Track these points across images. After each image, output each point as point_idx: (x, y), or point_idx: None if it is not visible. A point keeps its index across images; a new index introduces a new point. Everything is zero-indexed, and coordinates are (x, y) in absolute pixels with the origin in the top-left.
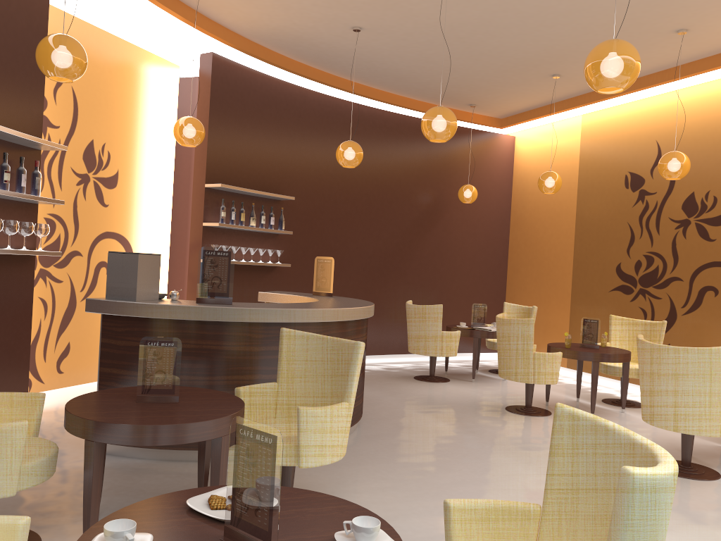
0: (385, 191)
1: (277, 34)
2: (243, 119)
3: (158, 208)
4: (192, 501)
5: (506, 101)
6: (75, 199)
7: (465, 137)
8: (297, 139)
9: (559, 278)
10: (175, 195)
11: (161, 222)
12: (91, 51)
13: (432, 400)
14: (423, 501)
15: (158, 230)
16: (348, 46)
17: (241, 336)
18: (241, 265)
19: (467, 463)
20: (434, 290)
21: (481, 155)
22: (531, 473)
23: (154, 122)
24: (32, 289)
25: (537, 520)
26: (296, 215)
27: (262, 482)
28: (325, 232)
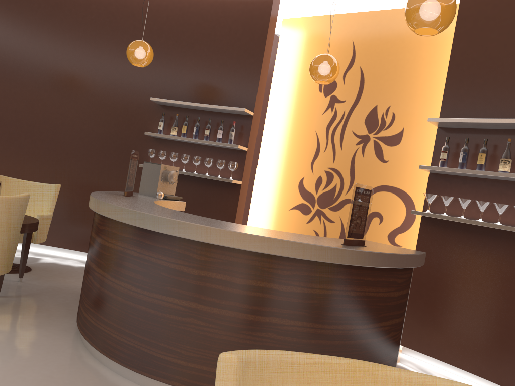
0: None
1: None
2: None
3: None
4: None
5: None
6: (353, 156)
7: None
8: None
9: None
10: None
11: None
12: (382, 32)
13: None
14: None
15: None
16: None
17: None
18: (495, 230)
19: None
20: None
21: None
22: None
23: None
24: (236, 206)
25: None
26: None
27: None
28: None
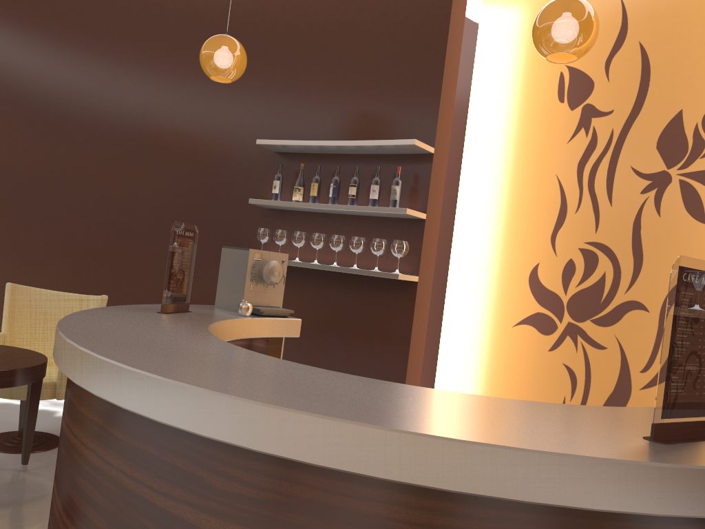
0: None
1: None
2: None
3: None
4: None
5: None
6: (637, 216)
7: None
8: None
9: None
10: None
11: None
12: None
13: None
14: None
15: None
16: None
17: None
18: None
19: None
20: None
21: None
22: None
23: None
24: (410, 323)
25: None
26: None
27: None
28: None
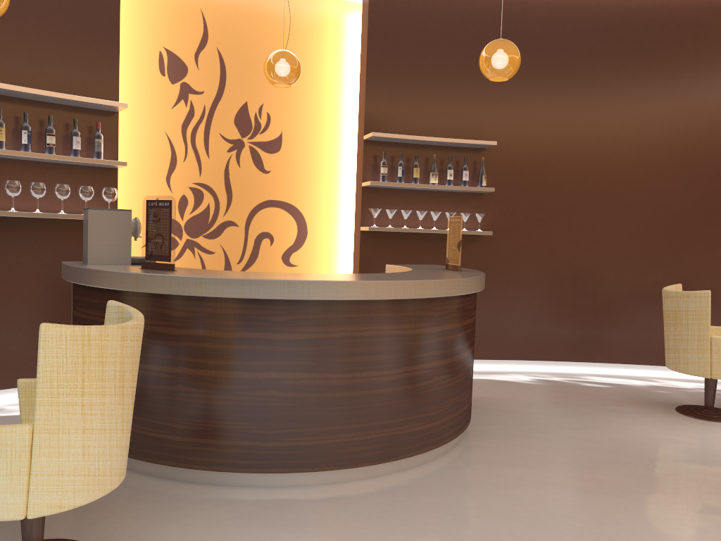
0: (674, 121)
1: None
2: (422, 49)
3: (340, 171)
4: None
5: None
6: (226, 167)
7: None
8: None
9: None
10: None
11: (345, 187)
12: (240, 7)
13: (637, 449)
14: None
15: (341, 197)
16: None
17: (157, 312)
18: (425, 235)
19: None
20: None
21: None
22: None
23: (331, 75)
24: None
25: None
26: (513, 167)
27: None
28: (563, 188)
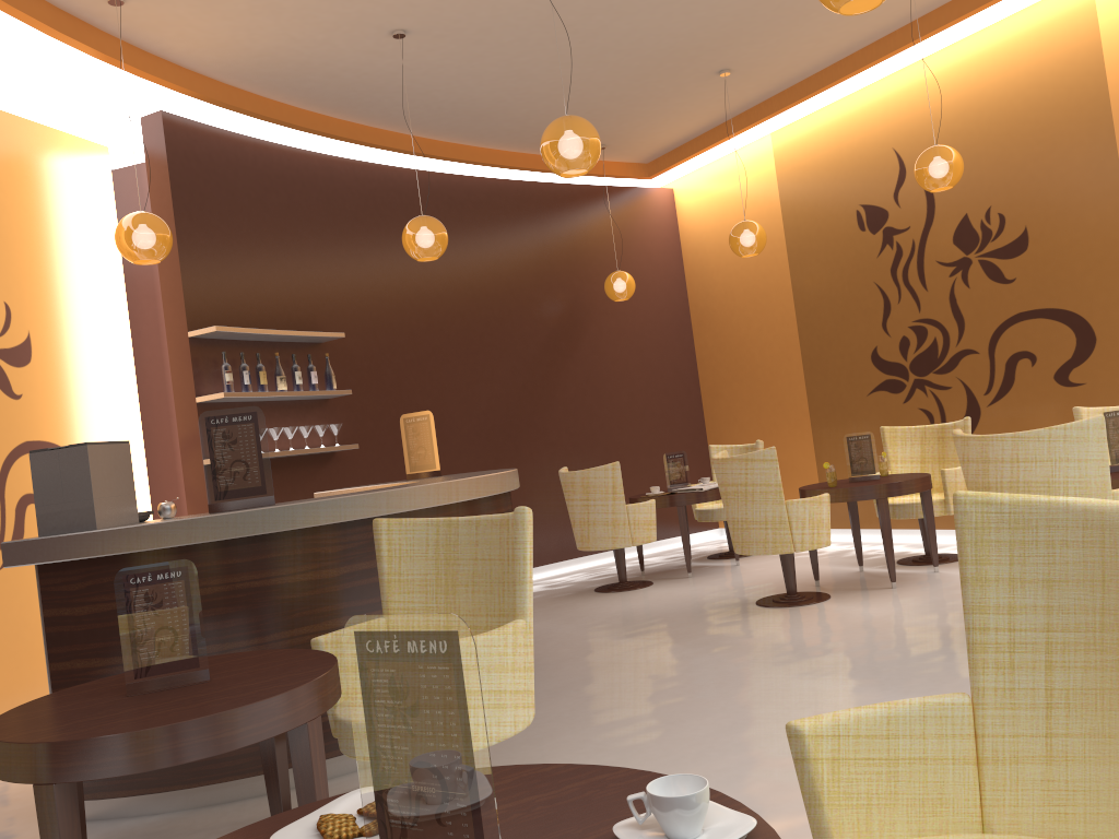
0: (489, 304)
1: (266, 65)
2: (235, 216)
3: (113, 389)
4: (283, 838)
5: (652, 130)
6: None
7: (597, 201)
8: (331, 239)
9: (786, 392)
10: (140, 366)
11: (123, 412)
12: None
13: (636, 616)
14: (681, 770)
15: (119, 427)
16: (389, 69)
17: (302, 555)
18: (276, 460)
19: (729, 695)
20: (596, 449)
21: (627, 225)
22: (840, 688)
23: (80, 245)
24: None
25: (970, 722)
26: (353, 364)
27: (443, 745)
28: (405, 385)
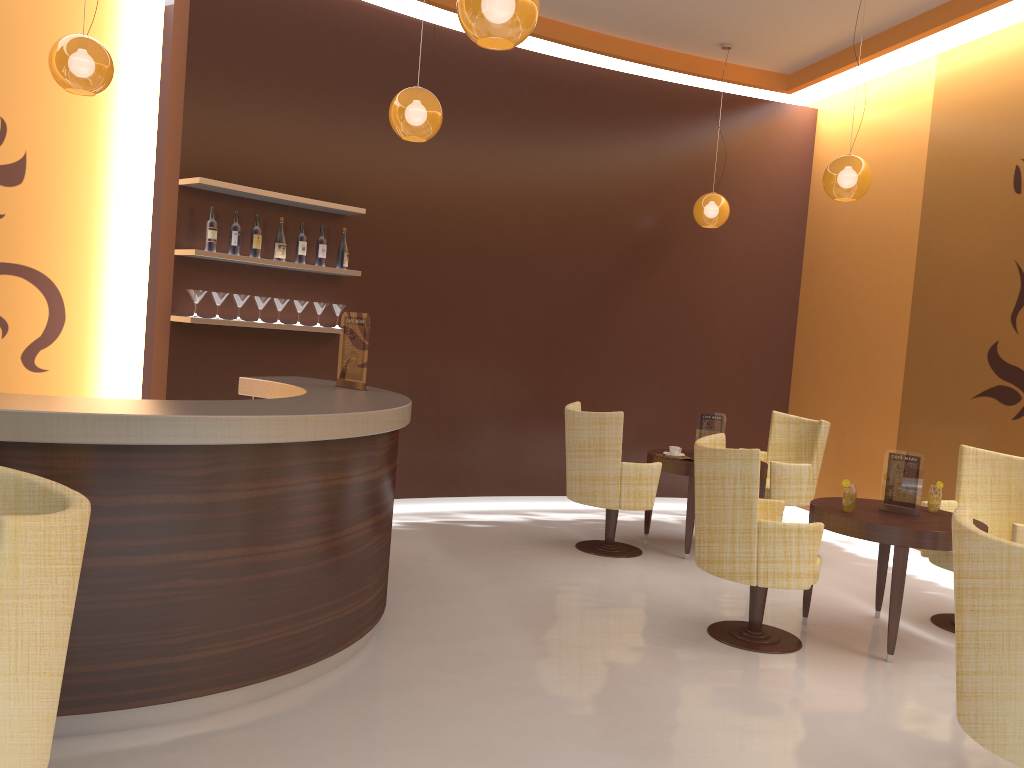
0: (559, 206)
1: None
2: (266, 64)
3: (121, 225)
4: None
5: (786, 32)
6: None
7: (718, 110)
8: (381, 105)
9: (881, 370)
10: None
11: (128, 250)
12: None
13: (569, 598)
14: None
15: (120, 265)
16: None
17: None
18: (262, 330)
19: None
20: (651, 385)
21: (749, 143)
22: None
23: None
24: None
25: None
26: (379, 244)
27: None
28: (438, 276)
